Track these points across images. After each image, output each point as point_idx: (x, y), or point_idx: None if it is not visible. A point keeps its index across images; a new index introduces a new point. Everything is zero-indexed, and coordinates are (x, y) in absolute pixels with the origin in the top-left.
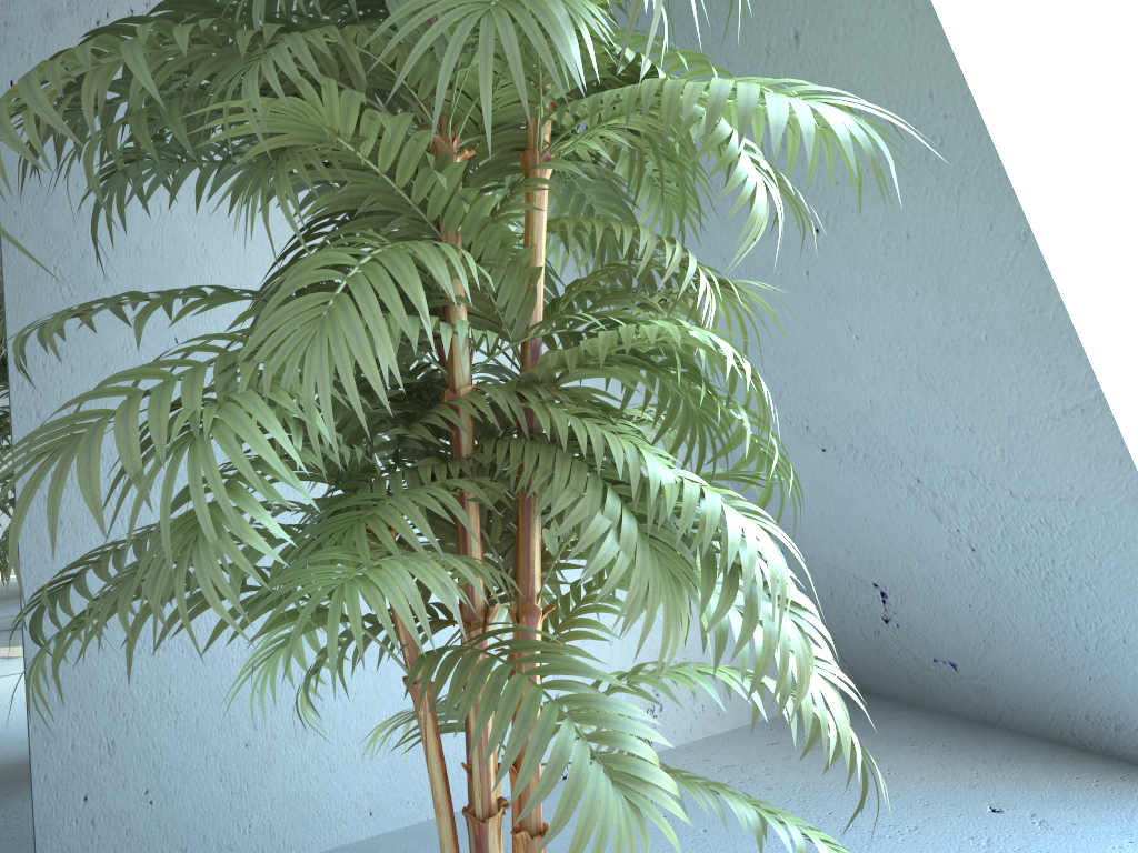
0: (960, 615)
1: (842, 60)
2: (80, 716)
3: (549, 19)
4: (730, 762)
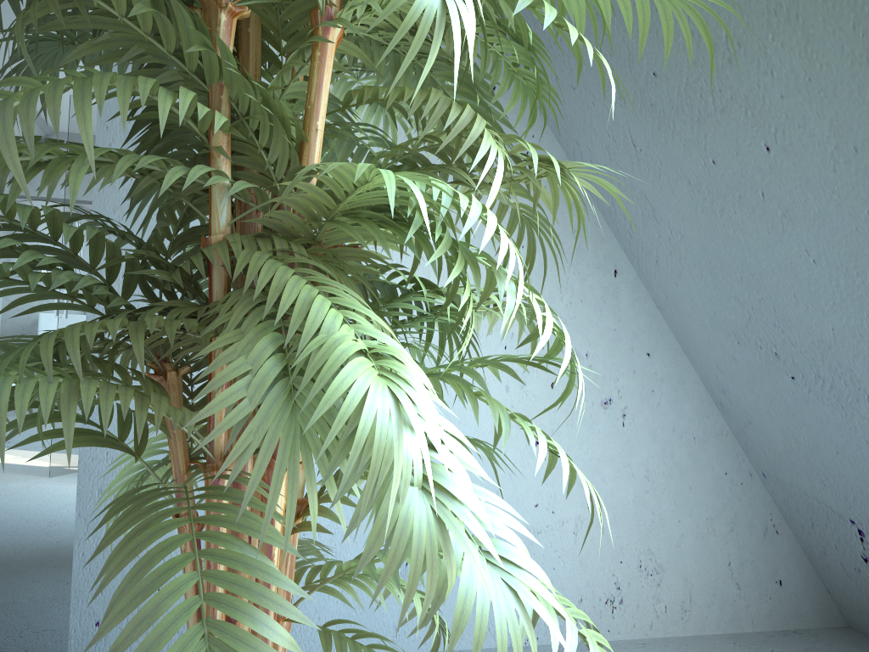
0: None
1: None
2: None
3: None
4: None
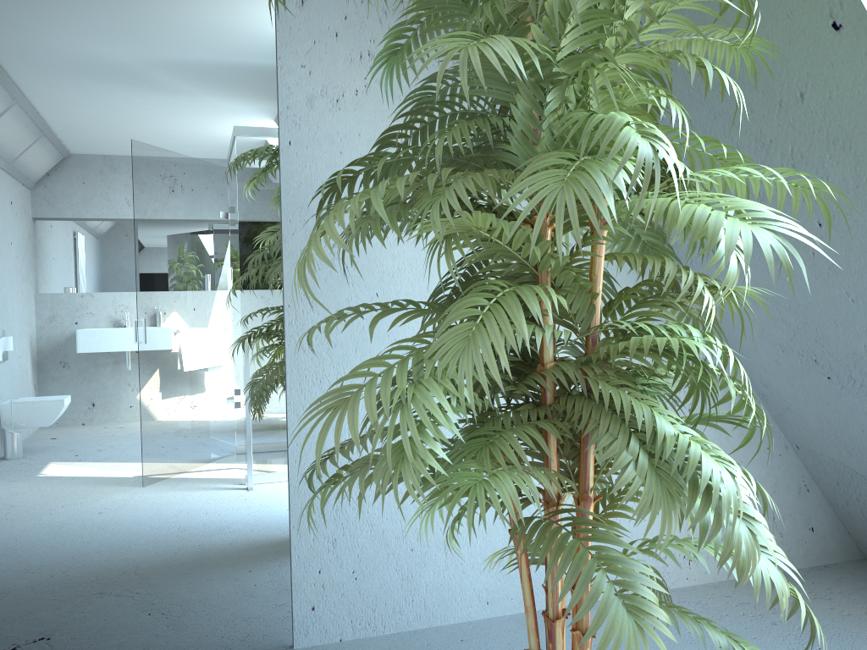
0: None
1: (836, 112)
2: (317, 522)
3: (595, 192)
4: (746, 600)
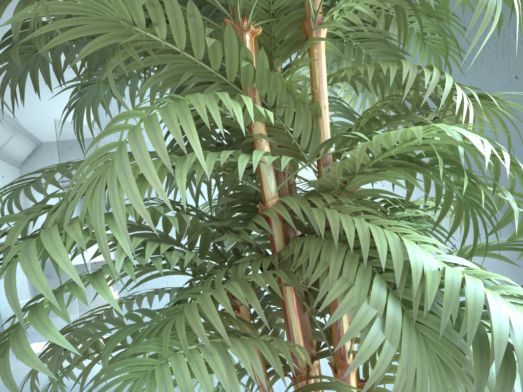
0: None
1: None
2: None
3: None
4: None
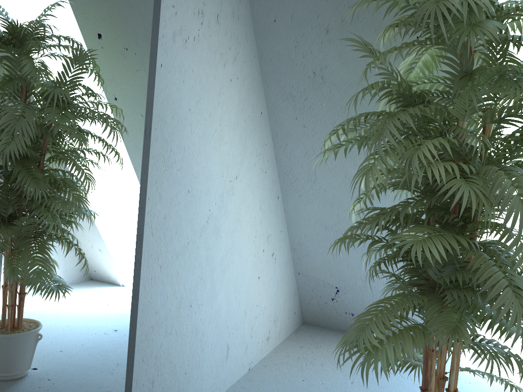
0: (367, 299)
1: None
2: (146, 370)
3: None
4: (297, 356)
